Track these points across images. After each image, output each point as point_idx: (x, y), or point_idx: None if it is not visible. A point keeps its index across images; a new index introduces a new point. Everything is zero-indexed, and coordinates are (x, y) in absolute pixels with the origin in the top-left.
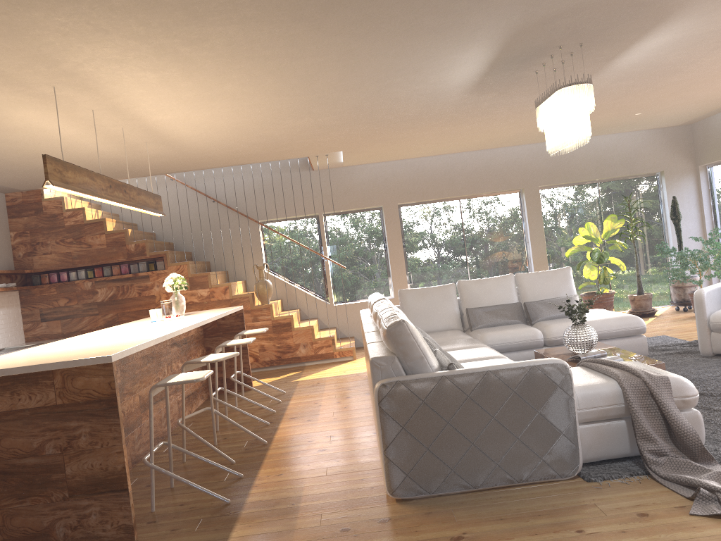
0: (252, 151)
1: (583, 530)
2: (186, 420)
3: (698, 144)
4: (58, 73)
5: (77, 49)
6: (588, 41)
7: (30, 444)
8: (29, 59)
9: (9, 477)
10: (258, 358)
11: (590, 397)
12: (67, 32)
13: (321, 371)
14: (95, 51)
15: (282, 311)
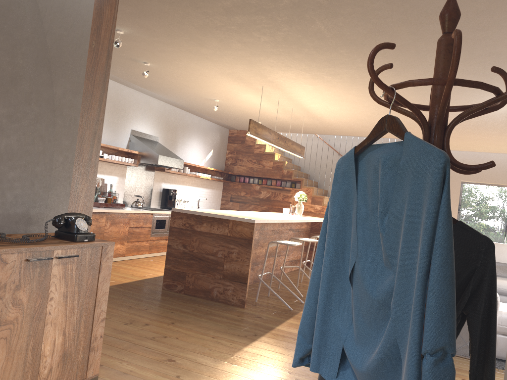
0: (364, 130)
1: (466, 379)
2: (287, 273)
3: None
4: (265, 81)
5: (276, 72)
6: None
7: (212, 249)
8: (254, 74)
9: (201, 262)
10: None
11: None
12: (273, 65)
13: None
14: (284, 74)
15: None
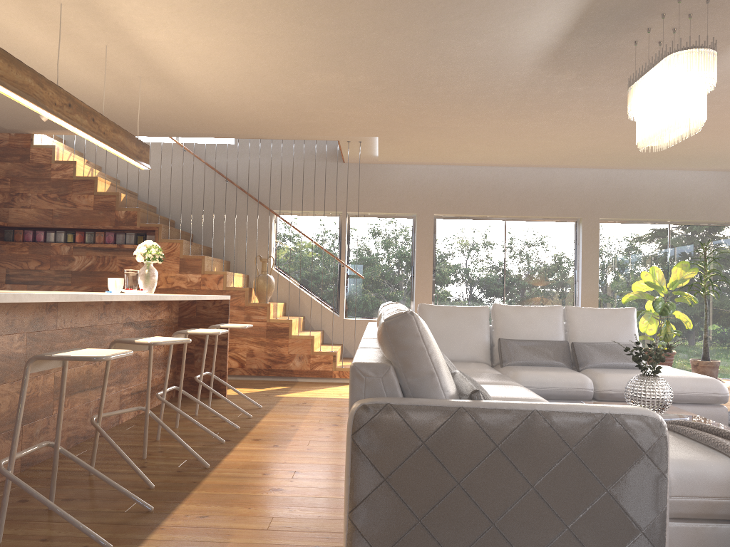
0: (271, 116)
1: None
2: (128, 421)
3: None
4: None
5: None
6: None
7: None
8: None
9: None
10: (244, 363)
11: (690, 479)
12: None
13: (313, 390)
14: None
15: (283, 316)
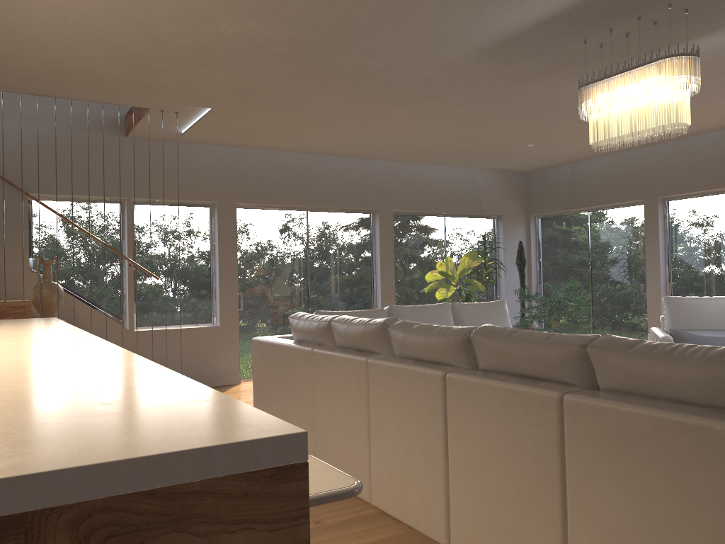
0: (99, 66)
1: None
2: None
3: (532, 194)
4: None
5: None
6: (697, 8)
7: None
8: None
9: None
10: None
11: None
12: None
13: None
14: None
15: None
